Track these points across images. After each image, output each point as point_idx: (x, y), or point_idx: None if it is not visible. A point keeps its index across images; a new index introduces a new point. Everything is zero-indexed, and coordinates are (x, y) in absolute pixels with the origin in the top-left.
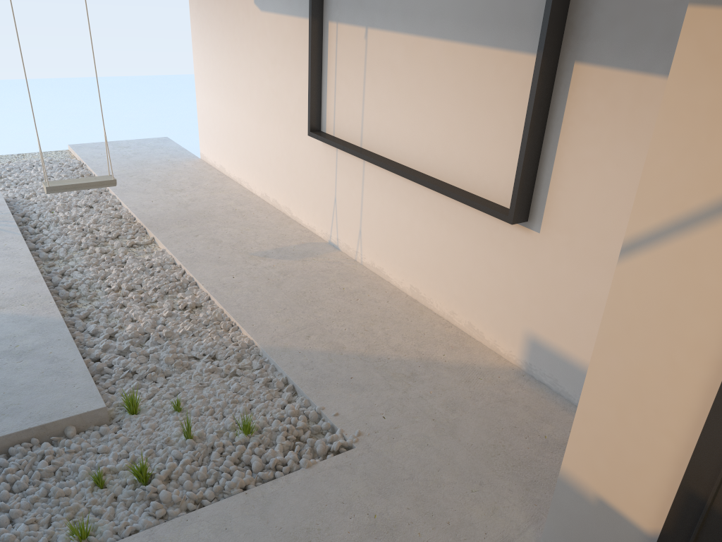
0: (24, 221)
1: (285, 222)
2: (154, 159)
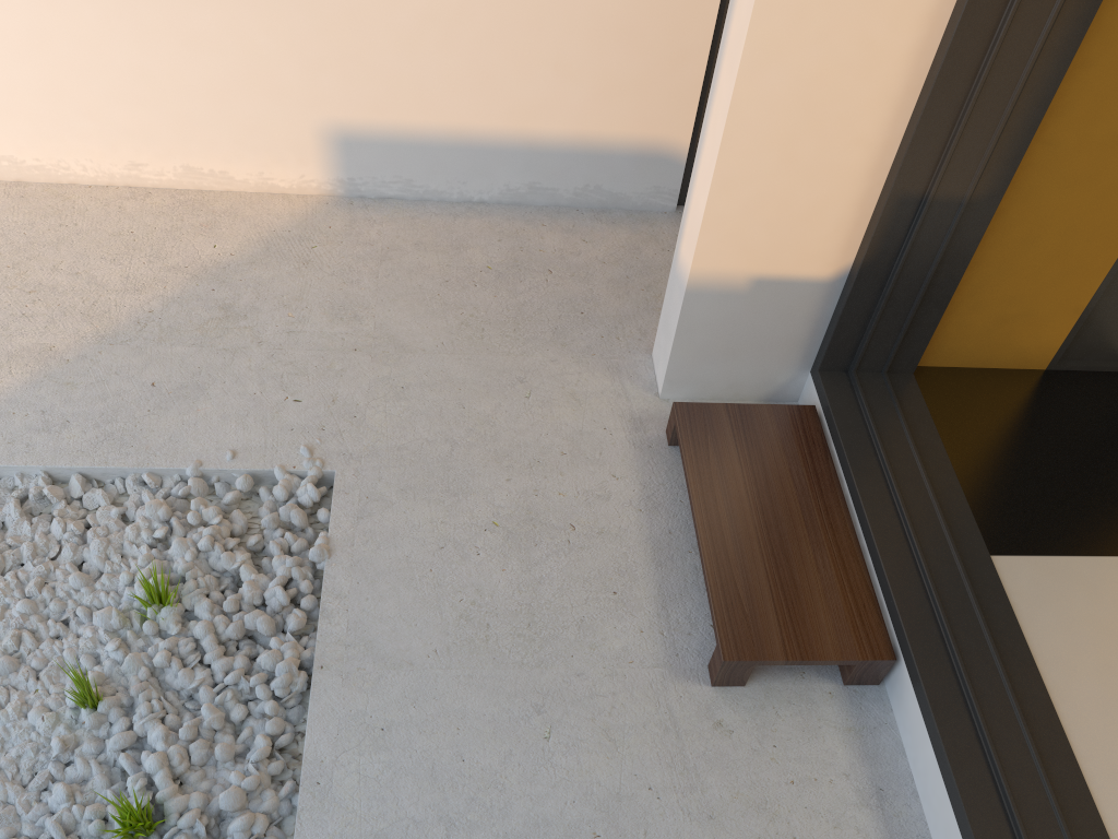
0: None
1: None
2: None
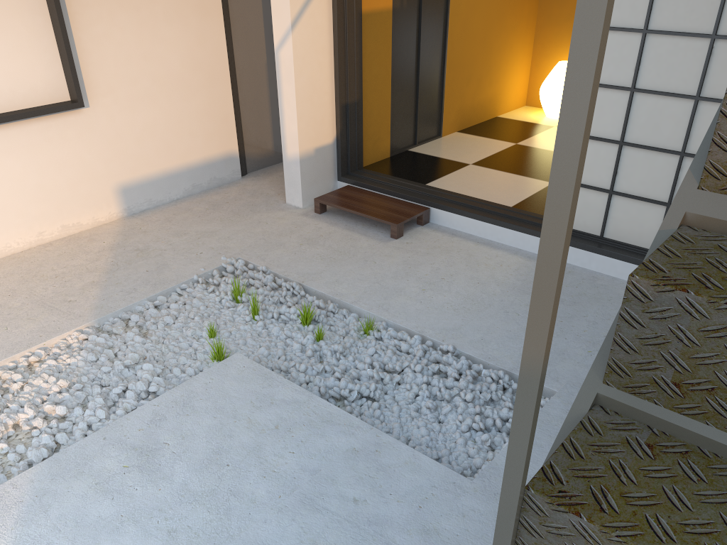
0: None
1: None
2: None
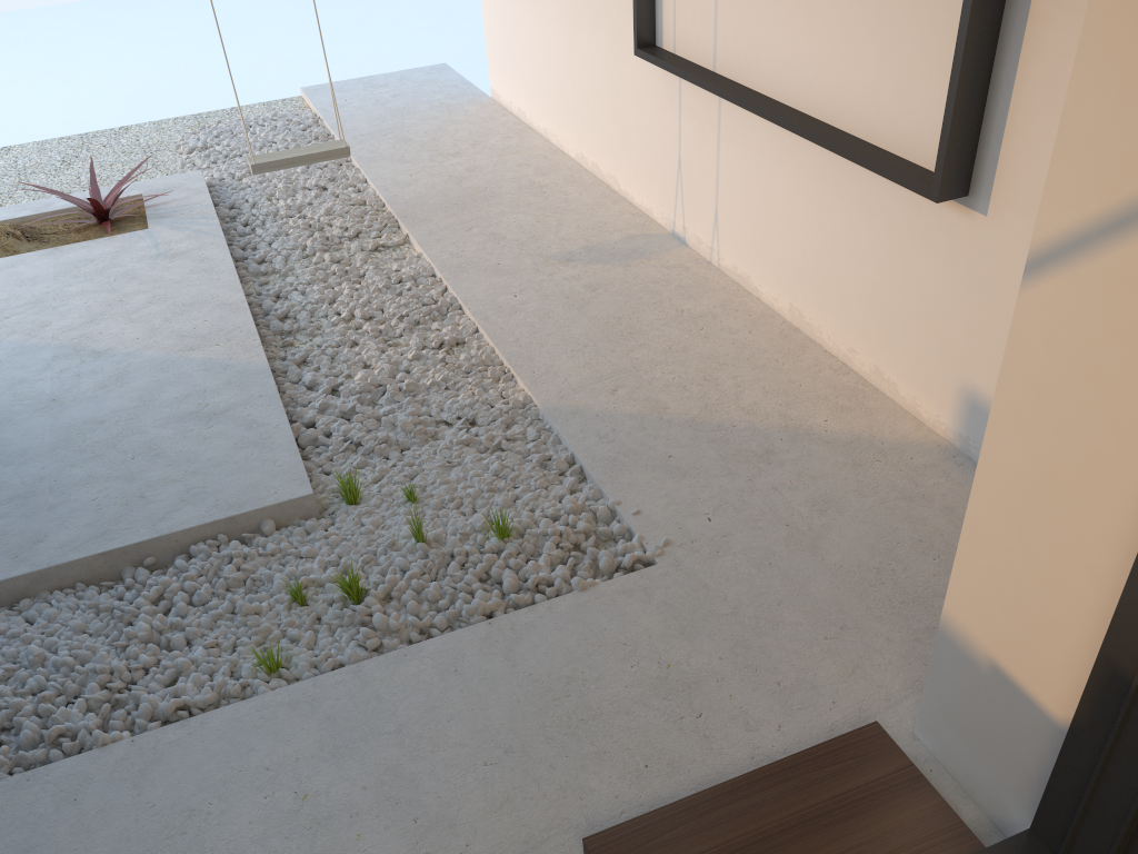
0: (232, 215)
1: (607, 201)
2: (421, 104)
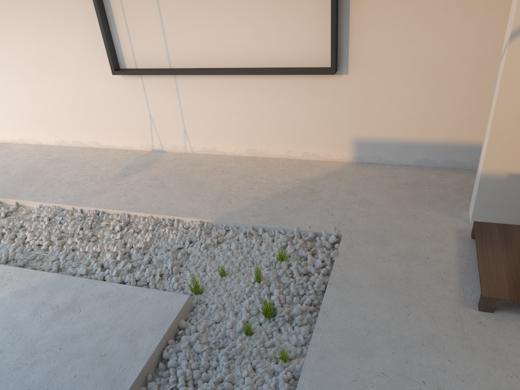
0: None
1: (101, 152)
2: None
